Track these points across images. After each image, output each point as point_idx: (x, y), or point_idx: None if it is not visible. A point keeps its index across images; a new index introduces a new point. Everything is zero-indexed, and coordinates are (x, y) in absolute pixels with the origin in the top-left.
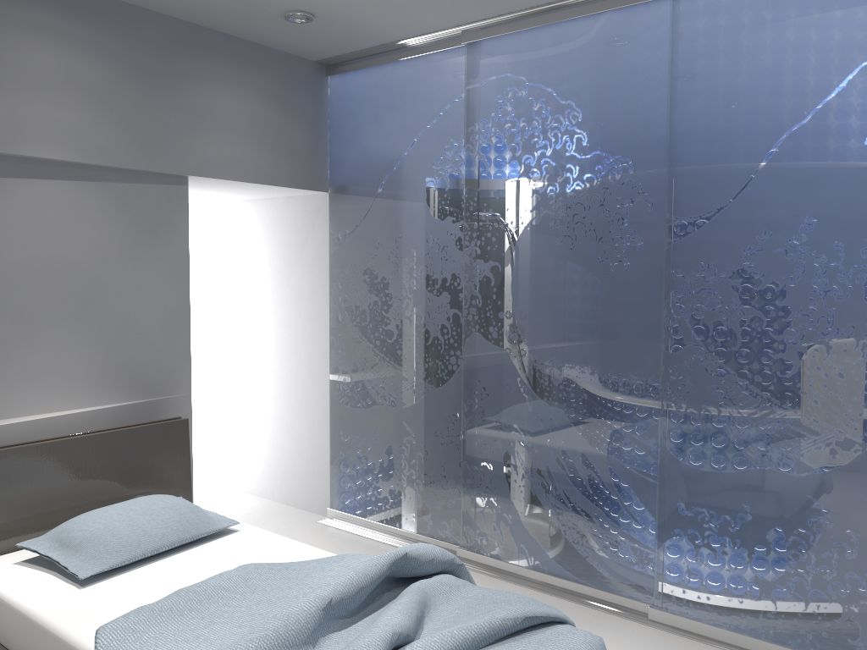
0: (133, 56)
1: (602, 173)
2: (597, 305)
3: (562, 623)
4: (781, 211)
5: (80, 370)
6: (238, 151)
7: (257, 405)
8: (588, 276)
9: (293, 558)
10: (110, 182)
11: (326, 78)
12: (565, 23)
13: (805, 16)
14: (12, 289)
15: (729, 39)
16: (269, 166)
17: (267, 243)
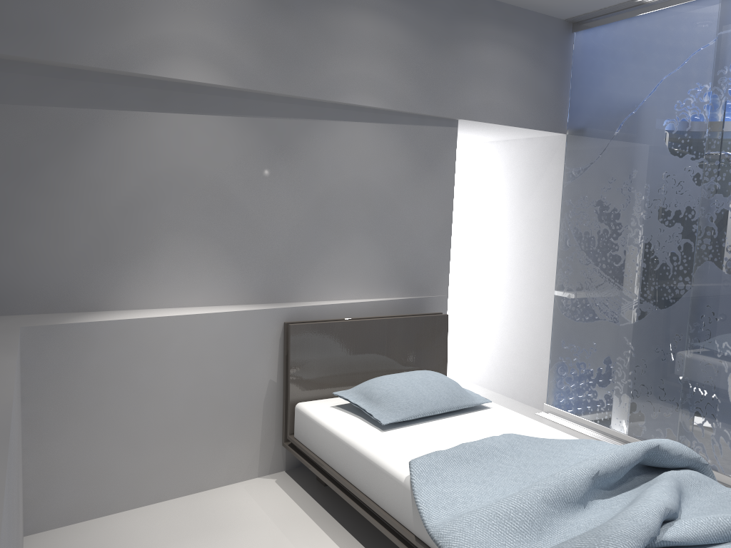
0: (426, 23)
1: None
2: None
3: None
4: None
5: (372, 269)
6: (497, 98)
7: (486, 312)
8: None
9: (542, 435)
10: (403, 124)
11: (572, 34)
12: None
13: None
14: (333, 205)
15: None
16: (520, 111)
17: (504, 177)
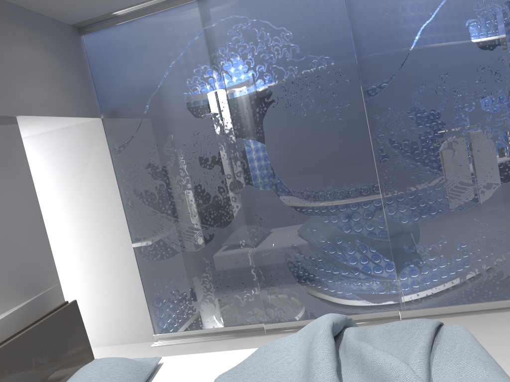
0: None
1: (314, 68)
2: (328, 148)
3: (440, 325)
4: (429, 69)
5: None
6: (43, 93)
7: (71, 284)
8: (318, 131)
9: (228, 362)
10: None
11: (80, 37)
12: None
13: None
14: None
15: None
16: (64, 103)
17: (51, 165)
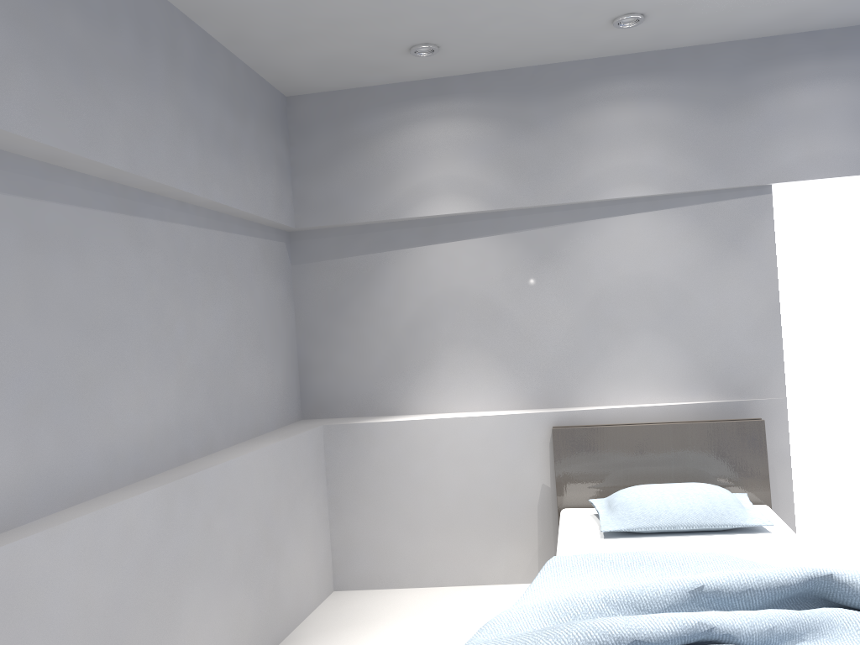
0: (703, 90)
1: None
2: None
3: None
4: None
5: (668, 369)
6: (831, 146)
7: None
8: None
9: (785, 565)
10: (689, 205)
11: None
12: None
13: None
14: (609, 304)
15: None
16: None
17: None
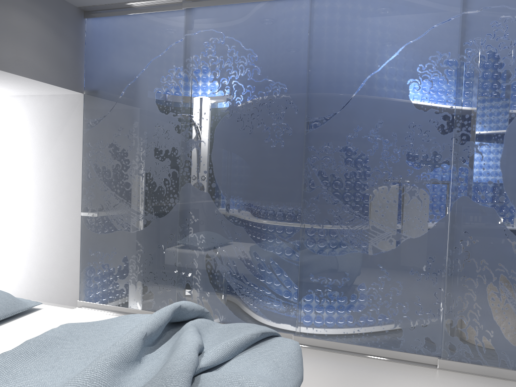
0: None
1: (269, 91)
2: (265, 166)
3: (277, 336)
4: (366, 116)
5: None
6: (27, 57)
7: (22, 235)
8: (259, 149)
9: (90, 320)
10: None
11: (84, 19)
12: (248, 4)
13: (379, 16)
14: None
15: (341, 23)
16: (47, 70)
17: (33, 125)
